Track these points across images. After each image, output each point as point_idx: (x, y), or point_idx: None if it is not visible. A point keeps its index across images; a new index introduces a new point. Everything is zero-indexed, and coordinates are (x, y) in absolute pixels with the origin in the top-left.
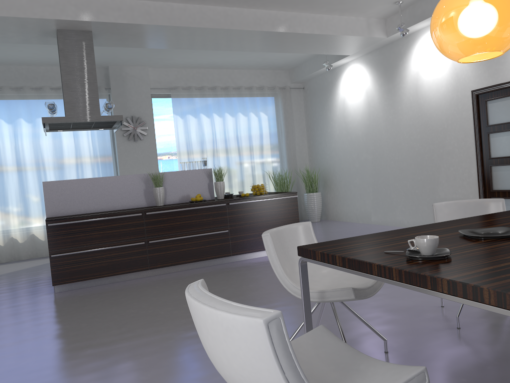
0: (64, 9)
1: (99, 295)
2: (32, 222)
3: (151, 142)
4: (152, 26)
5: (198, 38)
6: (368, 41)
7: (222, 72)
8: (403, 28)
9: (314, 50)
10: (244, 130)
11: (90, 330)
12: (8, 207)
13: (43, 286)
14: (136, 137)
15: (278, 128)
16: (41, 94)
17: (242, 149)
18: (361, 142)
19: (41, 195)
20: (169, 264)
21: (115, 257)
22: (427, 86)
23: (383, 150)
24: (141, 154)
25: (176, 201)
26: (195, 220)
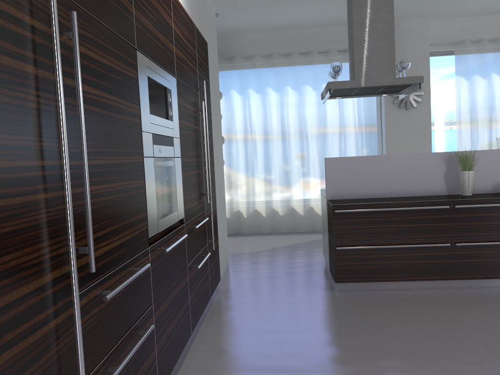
0: None
1: (397, 310)
2: (292, 195)
3: (426, 110)
4: None
5: None
6: None
7: None
8: None
9: None
10: None
11: None
12: (271, 178)
13: (318, 276)
14: (408, 104)
15: None
16: (308, 59)
17: None
18: None
19: (302, 167)
20: (480, 276)
21: (410, 258)
22: None
23: None
24: (413, 124)
25: (486, 190)
26: None
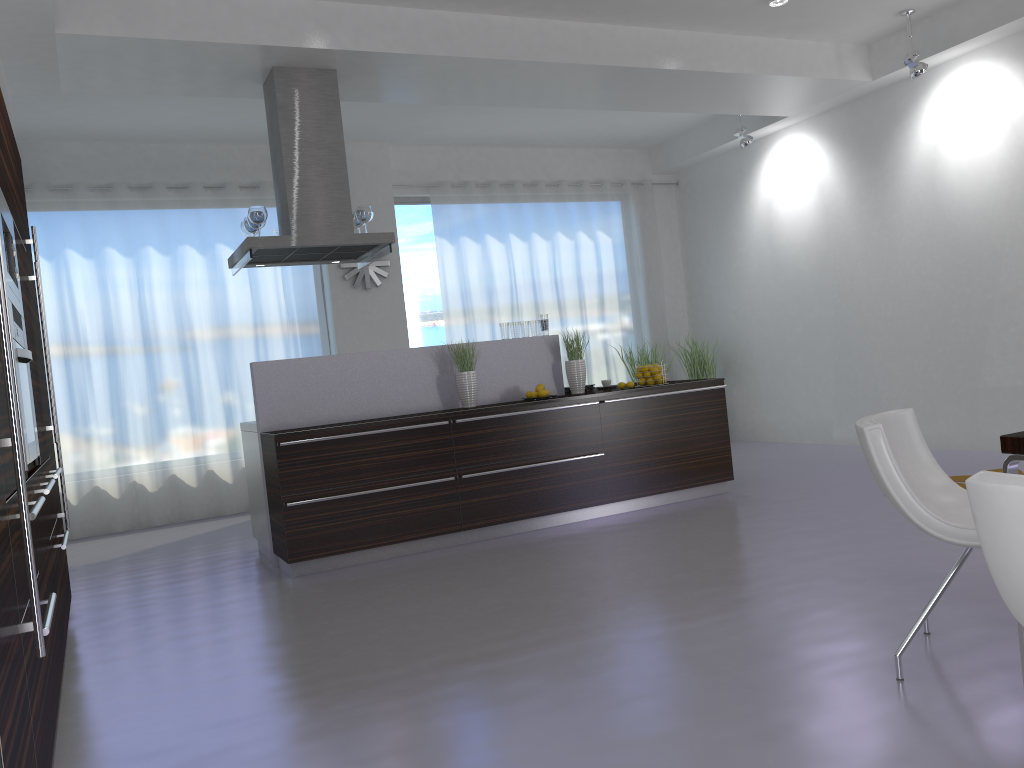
0: (297, 27)
1: (393, 579)
2: (172, 451)
3: (396, 291)
4: (452, 59)
5: (525, 83)
6: (834, 88)
7: (525, 153)
8: (916, 61)
9: (727, 107)
10: (568, 266)
11: (440, 634)
12: (127, 422)
13: (253, 568)
14: (369, 281)
15: (632, 262)
16: (187, 198)
17: (565, 304)
18: (809, 286)
19: (188, 397)
20: (497, 519)
21: (401, 507)
22: (957, 172)
23: (859, 300)
24: (378, 314)
25: (494, 399)
26: (543, 434)
